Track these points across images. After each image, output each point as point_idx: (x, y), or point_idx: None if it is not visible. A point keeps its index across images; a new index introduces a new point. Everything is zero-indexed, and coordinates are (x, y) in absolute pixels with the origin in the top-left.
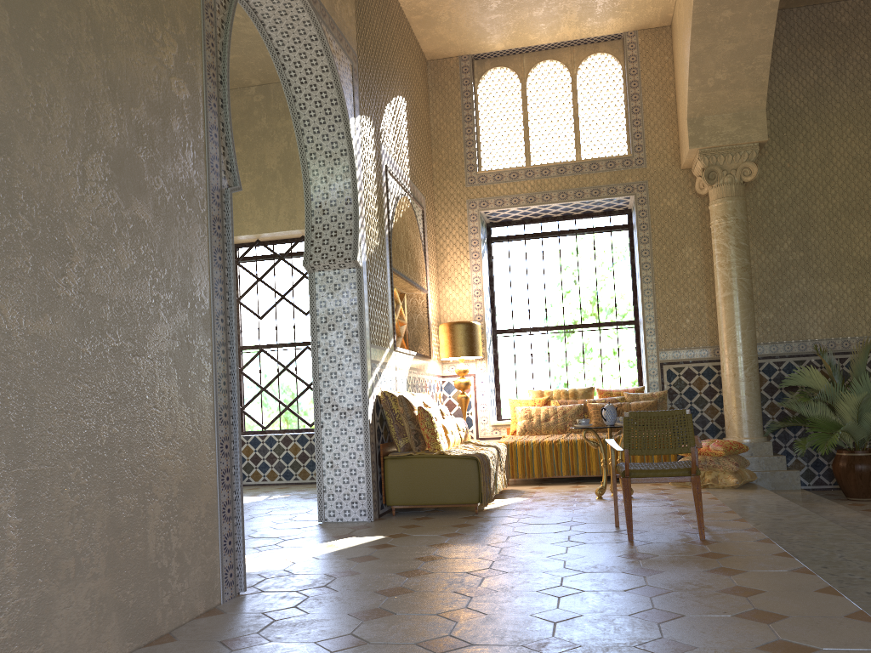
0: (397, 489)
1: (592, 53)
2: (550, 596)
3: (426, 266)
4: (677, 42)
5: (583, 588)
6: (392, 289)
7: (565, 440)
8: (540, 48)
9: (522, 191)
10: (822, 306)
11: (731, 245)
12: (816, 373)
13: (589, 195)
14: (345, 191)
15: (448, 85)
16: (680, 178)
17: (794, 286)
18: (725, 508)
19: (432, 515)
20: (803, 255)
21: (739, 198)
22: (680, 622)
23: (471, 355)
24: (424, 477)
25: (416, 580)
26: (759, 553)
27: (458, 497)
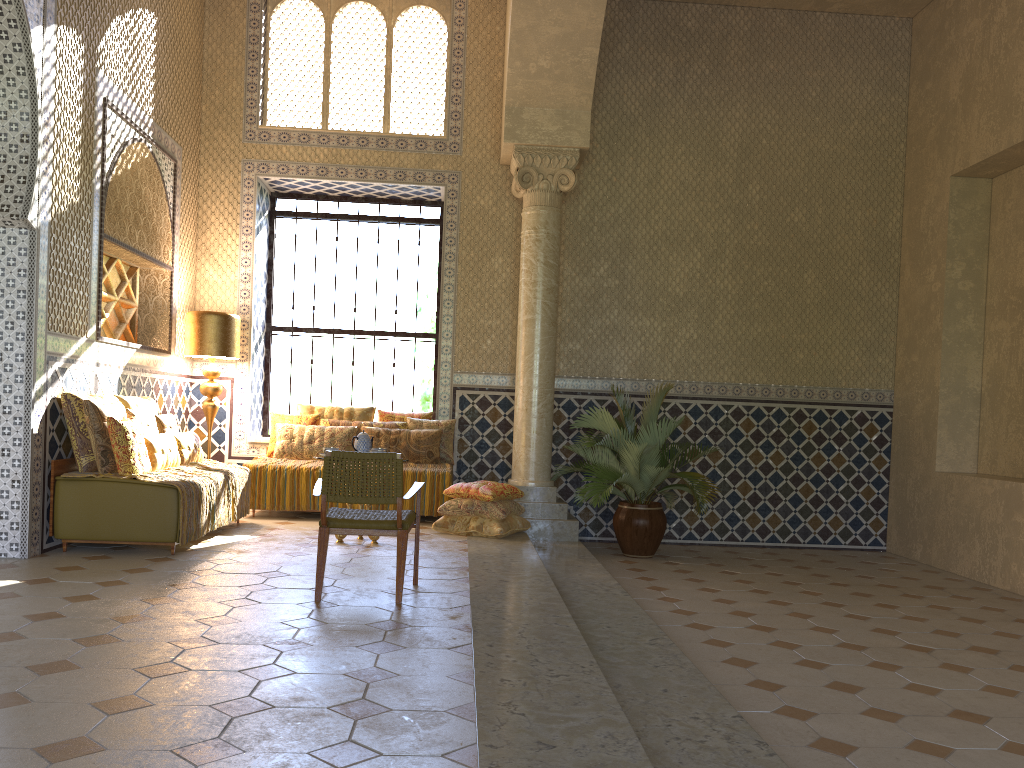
0: (70, 519)
1: (415, 5)
2: (142, 676)
3: (174, 236)
4: (507, 12)
5: (193, 666)
6: (101, 262)
7: None
8: None
9: (313, 160)
10: (631, 342)
11: (538, 261)
12: (609, 417)
13: (393, 177)
14: (22, 124)
15: (231, 7)
16: (498, 174)
17: (605, 317)
18: (462, 564)
19: (115, 554)
20: (618, 283)
21: (553, 209)
22: (259, 717)
23: (223, 355)
24: (106, 506)
25: None
26: (441, 624)
27: (150, 534)
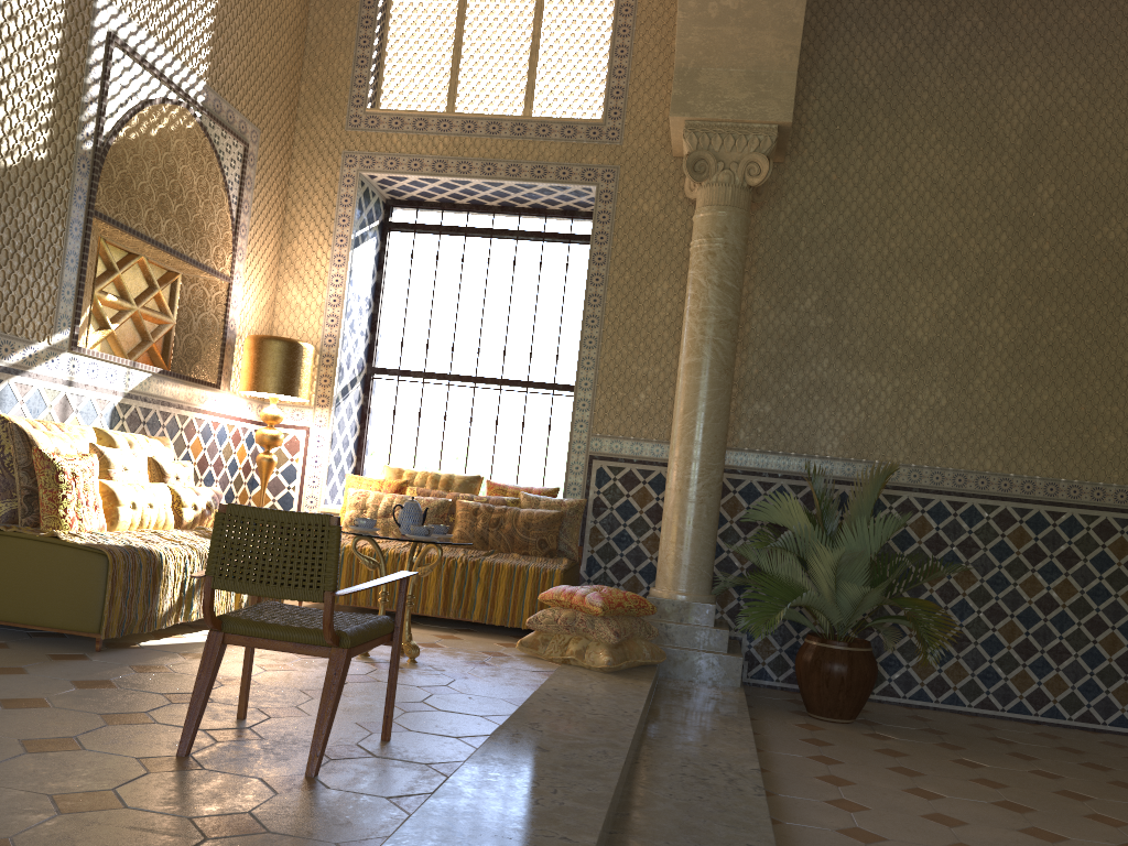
0: None
1: None
2: None
3: (237, 239)
4: None
5: None
6: (85, 246)
7: (396, 551)
8: None
9: (429, 152)
10: (845, 406)
11: (710, 283)
12: (797, 507)
13: (529, 174)
14: None
15: None
16: (669, 170)
17: (809, 369)
18: (506, 710)
19: (22, 642)
20: (832, 322)
21: (736, 210)
22: None
23: (282, 393)
24: (14, 573)
25: None
26: (329, 833)
27: (65, 618)
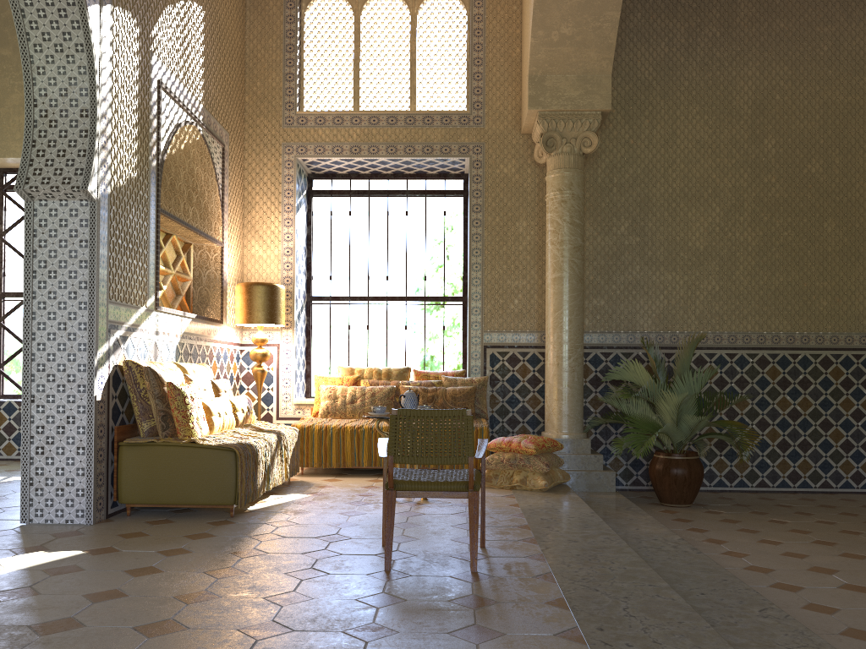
0: (133, 483)
1: None
2: None
3: (223, 214)
4: None
5: None
6: (158, 235)
7: (369, 426)
8: None
9: (347, 140)
10: (653, 296)
11: (564, 221)
12: (641, 368)
13: (421, 152)
14: (81, 100)
15: (270, 6)
16: (519, 143)
17: (627, 273)
18: (521, 521)
19: (176, 517)
20: (639, 240)
21: (577, 171)
22: None
23: (270, 323)
24: (167, 470)
25: (47, 642)
26: (531, 598)
27: (209, 497)
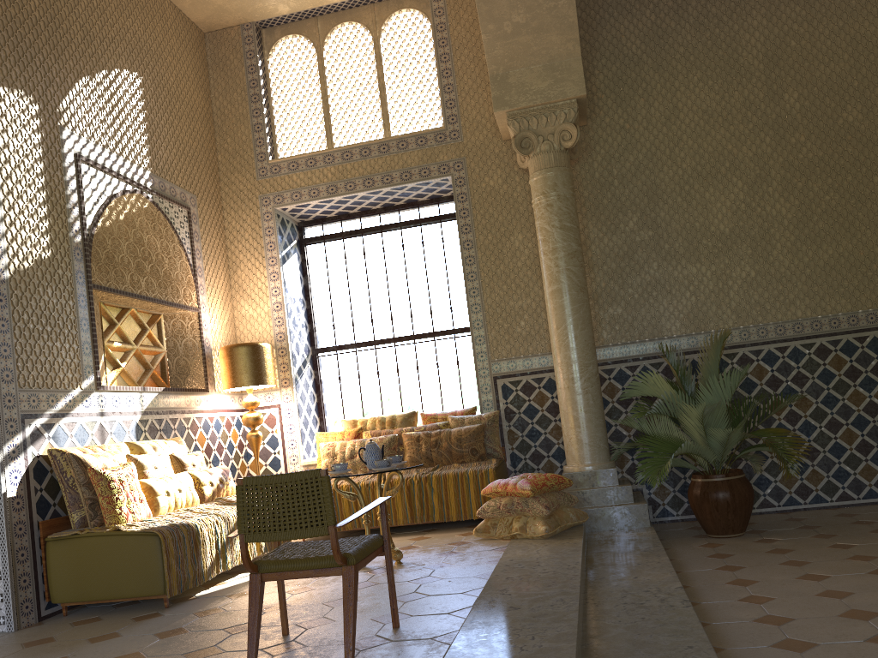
0: (62, 581)
1: (396, 10)
2: None
3: (196, 279)
4: None
5: None
6: (91, 312)
7: (366, 482)
8: (335, 8)
9: (322, 181)
10: (678, 295)
11: (553, 227)
12: (661, 380)
13: (399, 179)
14: None
15: (230, 60)
16: (502, 151)
17: (644, 273)
18: (479, 584)
19: (110, 613)
20: (652, 234)
21: (560, 169)
22: None
23: (255, 384)
24: (94, 563)
25: None
26: None
27: (138, 588)
